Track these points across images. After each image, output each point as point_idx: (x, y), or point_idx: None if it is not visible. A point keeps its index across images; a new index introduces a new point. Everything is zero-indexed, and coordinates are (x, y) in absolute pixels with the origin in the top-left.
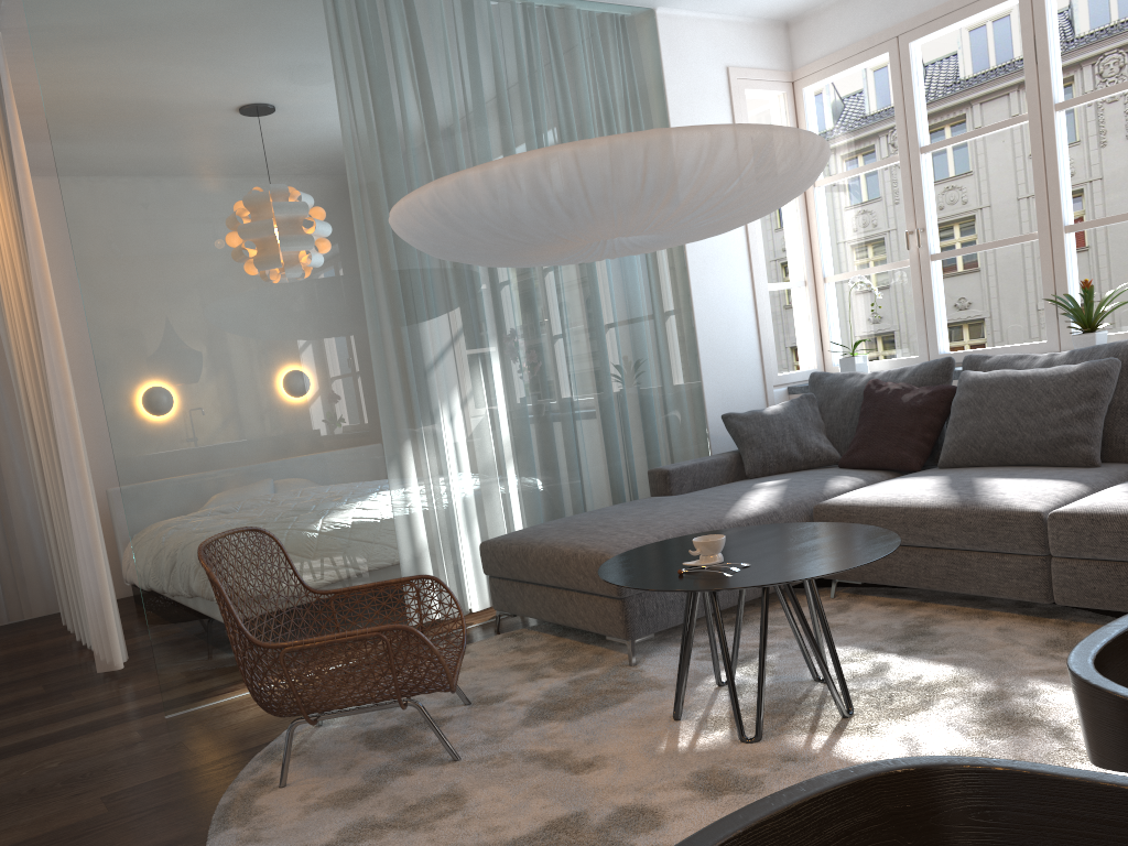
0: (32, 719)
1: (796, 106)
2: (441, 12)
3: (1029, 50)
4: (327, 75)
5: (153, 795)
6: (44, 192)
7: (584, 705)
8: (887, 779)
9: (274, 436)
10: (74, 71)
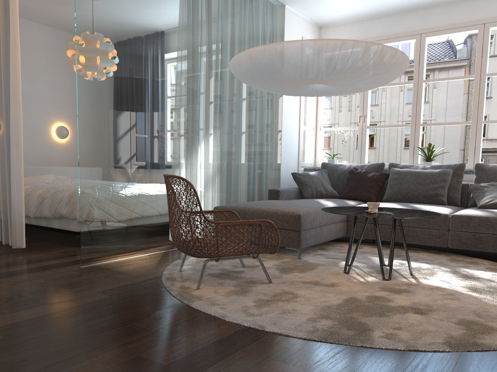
0: None
1: None
2: None
3: (417, 59)
4: None
5: (128, 291)
6: None
7: (300, 269)
8: None
9: (141, 142)
10: None
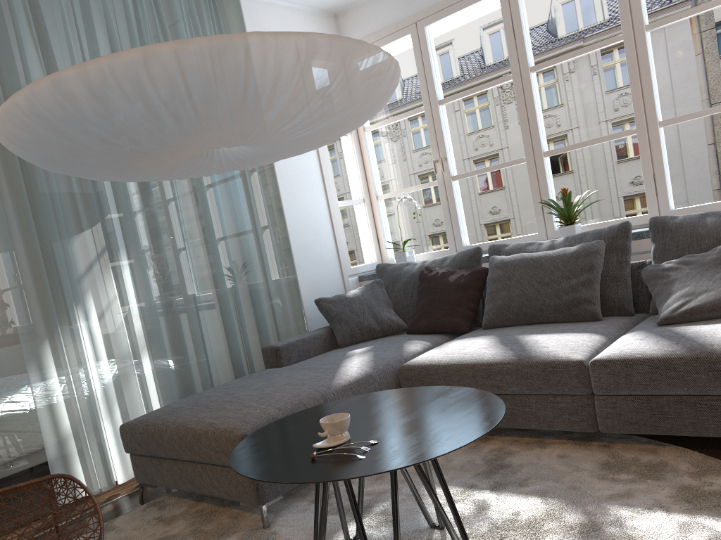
0: None
1: None
2: None
3: (509, 30)
4: None
5: None
6: None
7: None
8: None
9: None
10: None
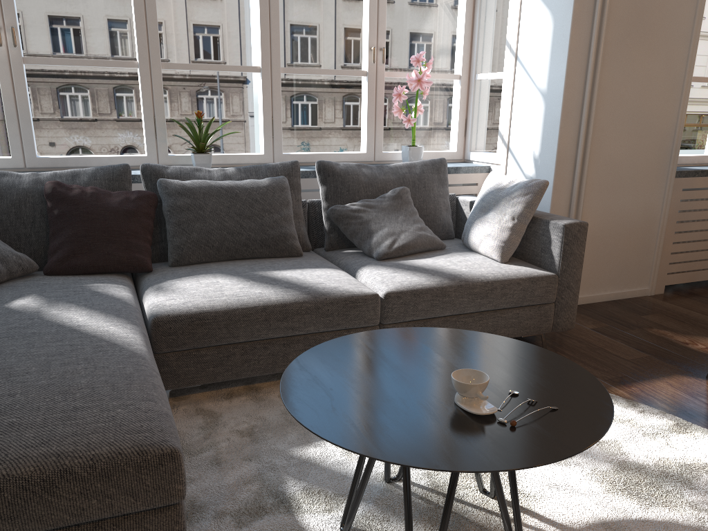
0: None
1: None
2: None
3: None
4: None
5: None
6: None
7: None
8: None
9: None
10: None
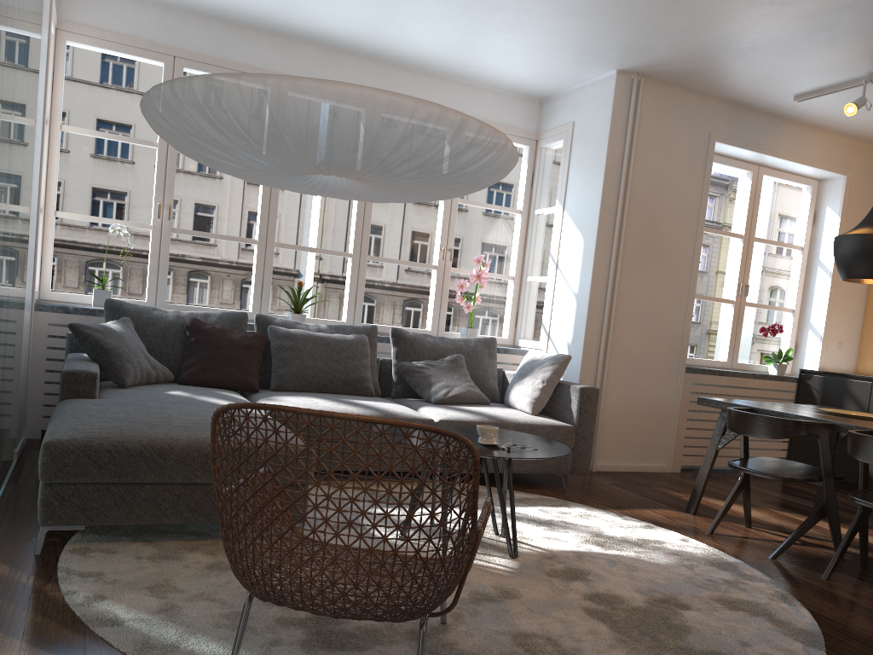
0: None
1: (57, 51)
2: None
3: None
4: None
5: None
6: None
7: None
8: None
9: None
10: None
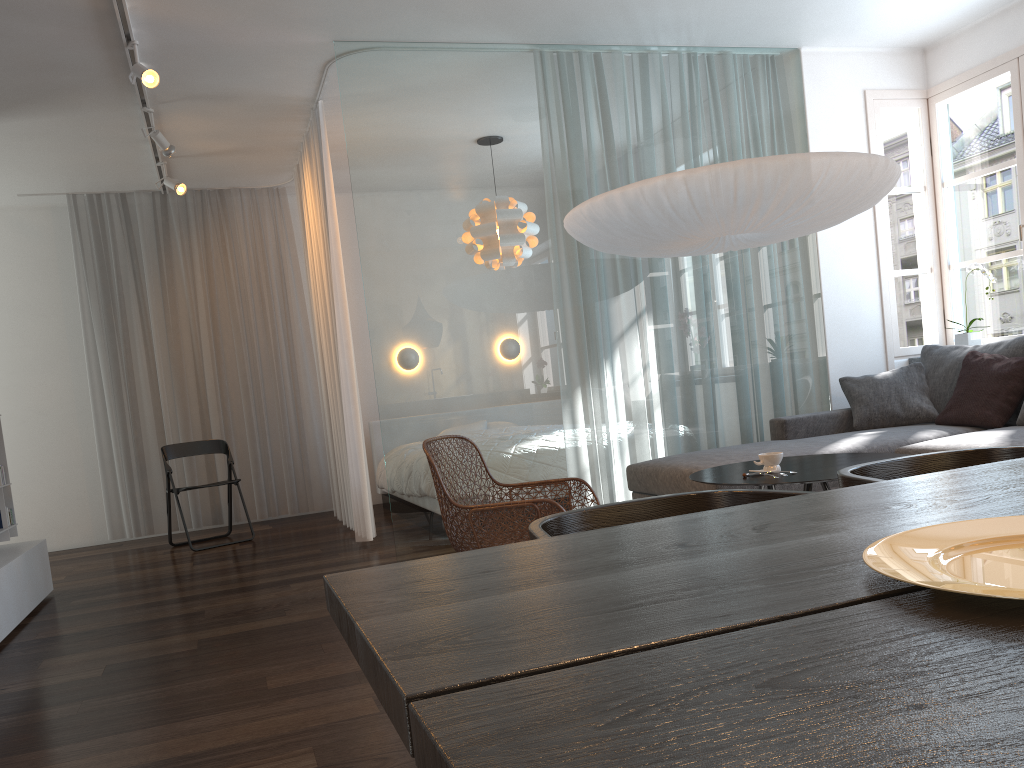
0: (313, 565)
1: (930, 119)
2: (621, 67)
3: None
4: (534, 119)
5: None
6: (340, 204)
7: None
8: (700, 496)
9: (481, 378)
10: (367, 128)
